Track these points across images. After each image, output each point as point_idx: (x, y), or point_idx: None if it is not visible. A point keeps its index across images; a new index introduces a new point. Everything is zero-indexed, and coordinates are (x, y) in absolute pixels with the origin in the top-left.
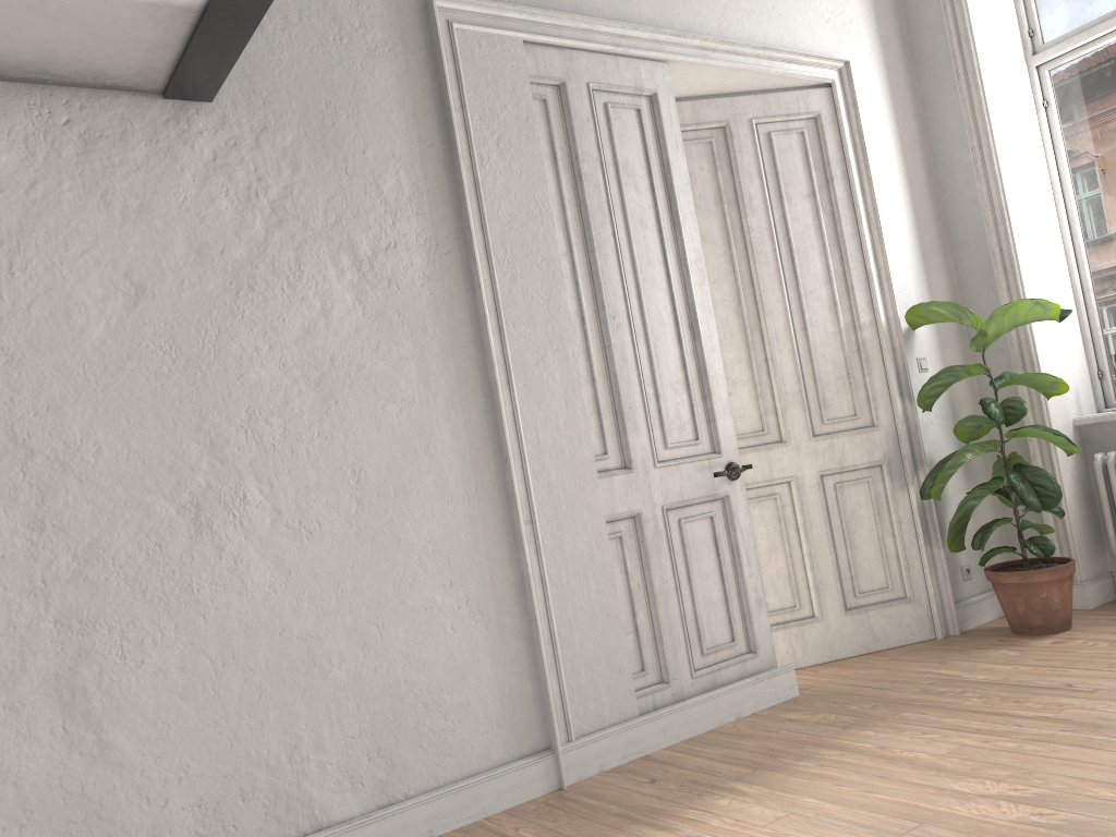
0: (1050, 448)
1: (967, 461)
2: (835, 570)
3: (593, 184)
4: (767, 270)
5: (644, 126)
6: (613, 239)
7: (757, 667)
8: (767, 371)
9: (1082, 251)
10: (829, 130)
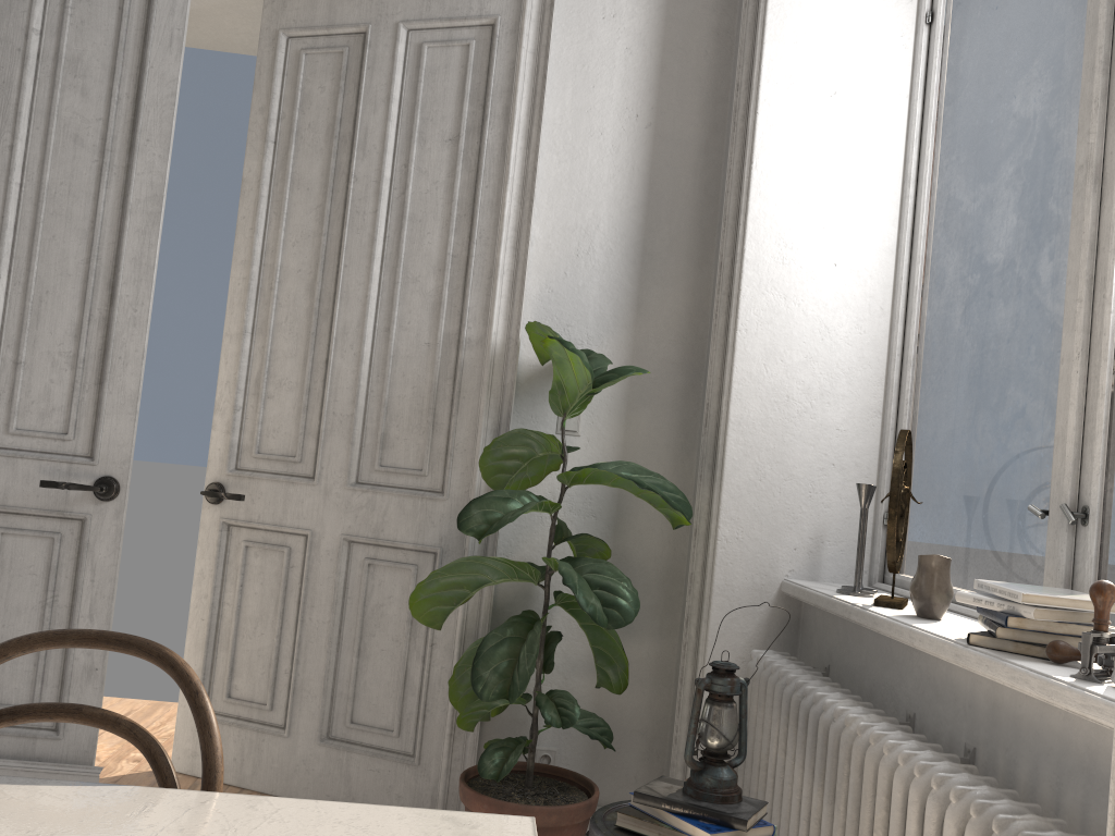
0: (702, 614)
1: (490, 584)
2: (324, 677)
3: (1, 80)
4: (359, 238)
5: (124, 13)
6: (8, 153)
7: (55, 754)
8: (323, 377)
9: (915, 290)
10: (505, 43)
